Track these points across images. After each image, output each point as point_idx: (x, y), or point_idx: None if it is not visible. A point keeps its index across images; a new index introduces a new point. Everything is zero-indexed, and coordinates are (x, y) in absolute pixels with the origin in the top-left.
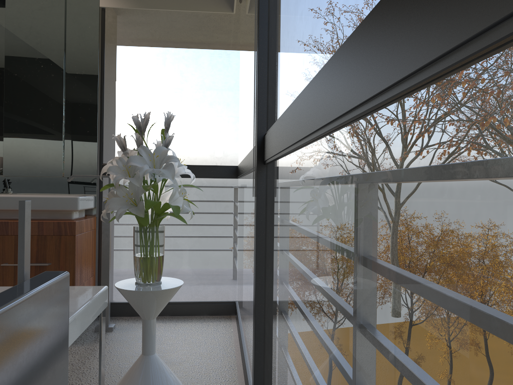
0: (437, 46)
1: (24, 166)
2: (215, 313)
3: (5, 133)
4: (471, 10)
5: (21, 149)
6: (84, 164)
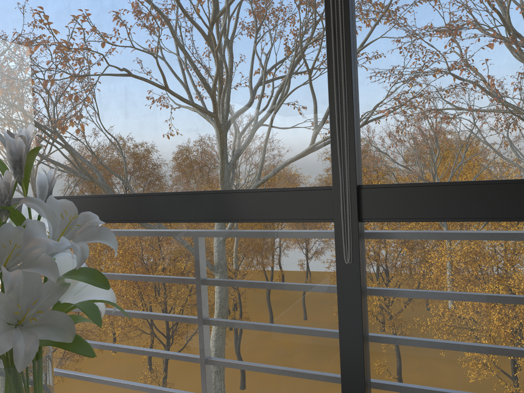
0: None
1: None
2: None
3: None
4: None
5: None
6: None
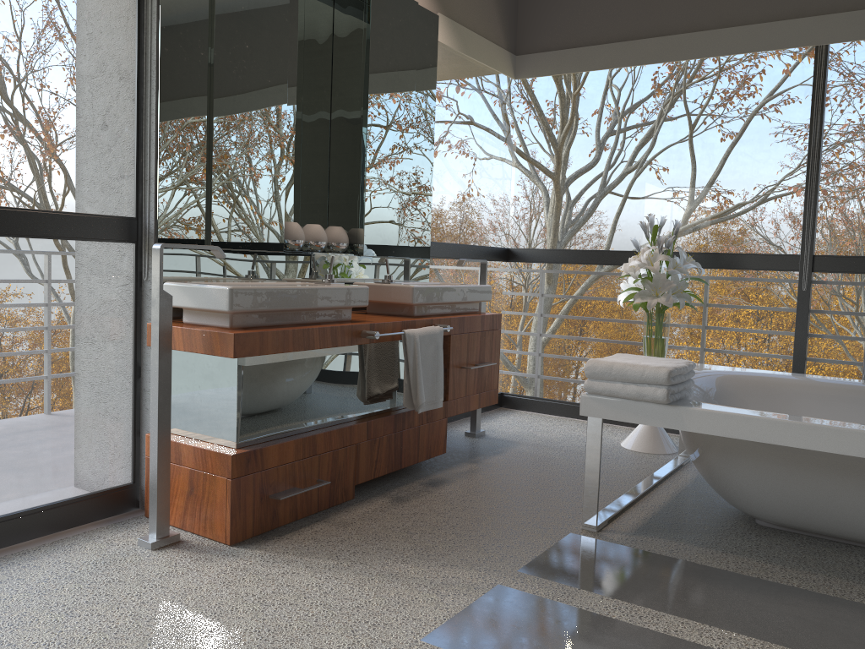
0: None
1: (381, 243)
2: (491, 408)
3: (367, 196)
4: None
5: (379, 220)
6: (421, 242)
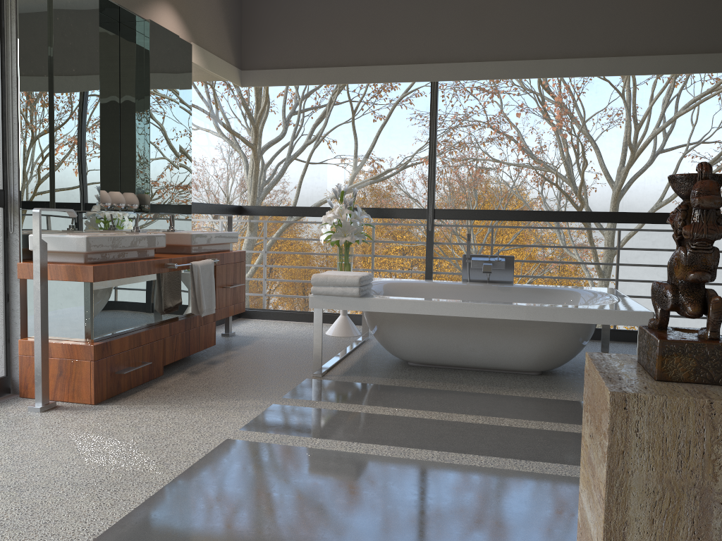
0: (564, 220)
1: (161, 204)
2: (233, 318)
3: (151, 171)
4: (569, 219)
5: (159, 188)
6: (186, 203)
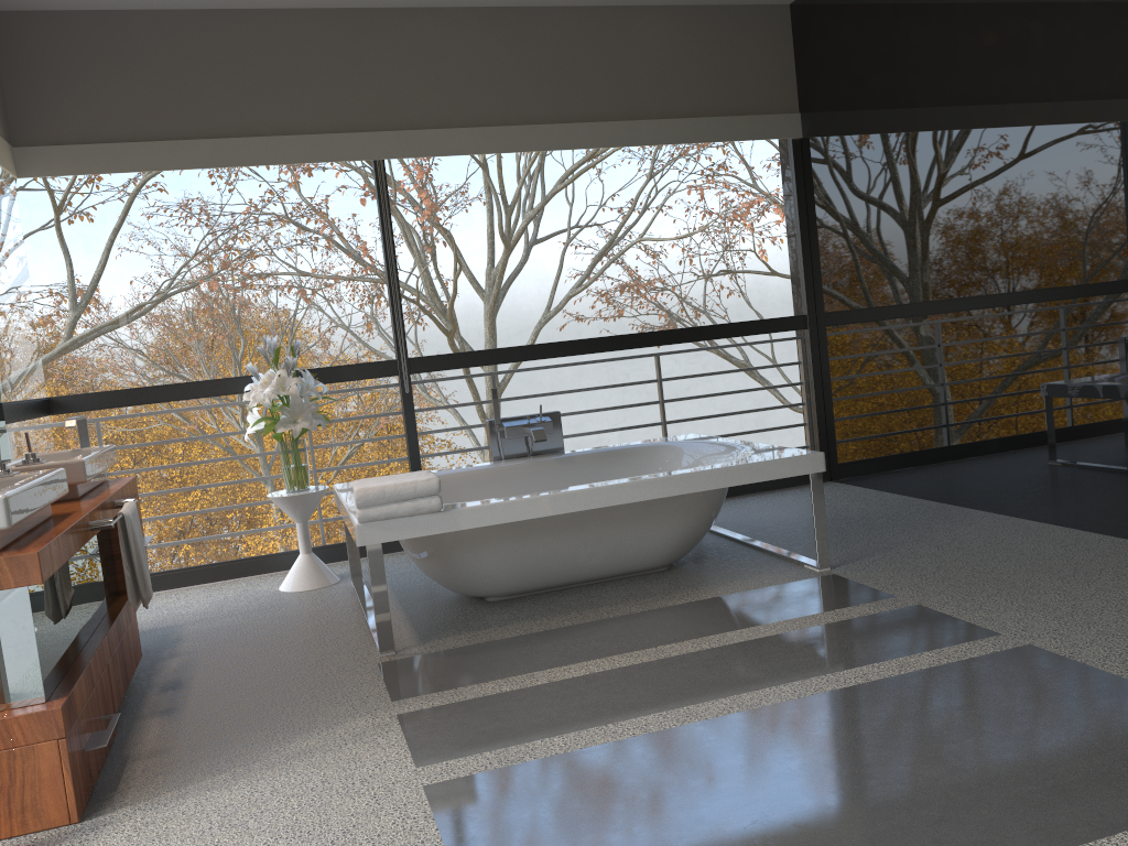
0: (594, 350)
1: None
2: None
3: None
4: (599, 348)
5: None
6: None
